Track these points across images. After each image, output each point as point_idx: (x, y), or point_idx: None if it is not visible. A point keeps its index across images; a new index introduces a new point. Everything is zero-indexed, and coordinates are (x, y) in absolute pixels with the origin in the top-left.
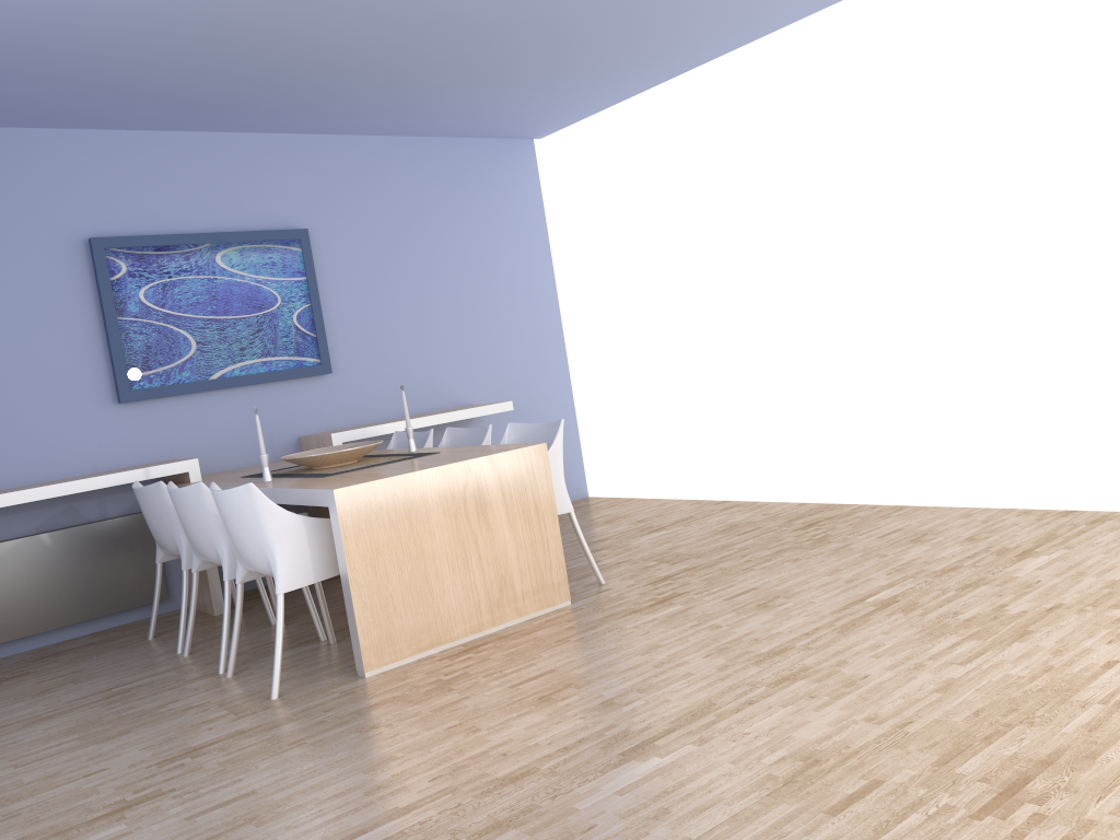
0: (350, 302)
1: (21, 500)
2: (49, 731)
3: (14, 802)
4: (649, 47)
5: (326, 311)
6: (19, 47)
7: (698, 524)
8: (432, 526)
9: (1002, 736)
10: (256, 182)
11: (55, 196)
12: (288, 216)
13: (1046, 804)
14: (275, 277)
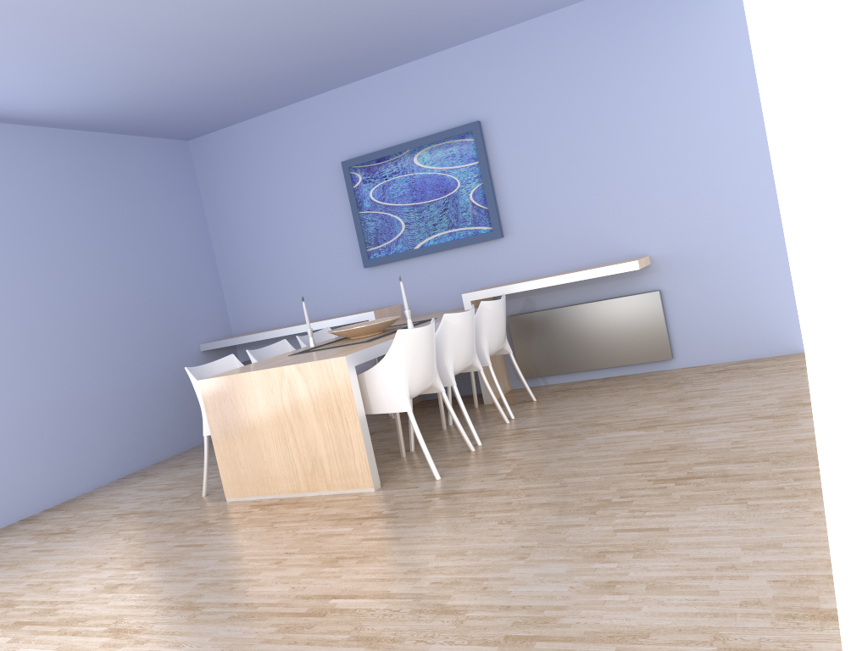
0: (522, 174)
1: (288, 333)
2: (187, 474)
3: (89, 510)
4: None
5: (502, 185)
6: (194, 86)
7: (677, 433)
8: (260, 412)
9: None
10: (444, 91)
11: (327, 137)
12: (469, 112)
13: None
14: (454, 166)
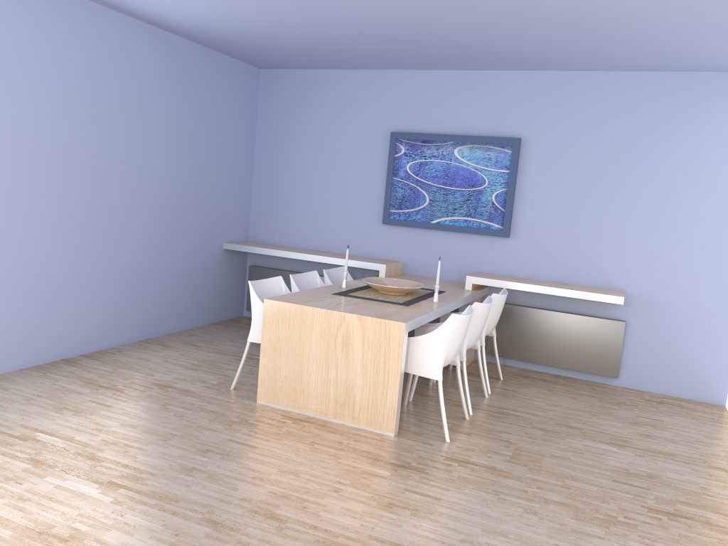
0: (541, 192)
1: (305, 258)
2: (204, 357)
3: (126, 369)
4: None
5: (521, 195)
6: (303, 38)
7: (646, 460)
8: (312, 342)
9: None
10: (498, 103)
11: (384, 107)
12: (513, 127)
13: None
14: (487, 167)
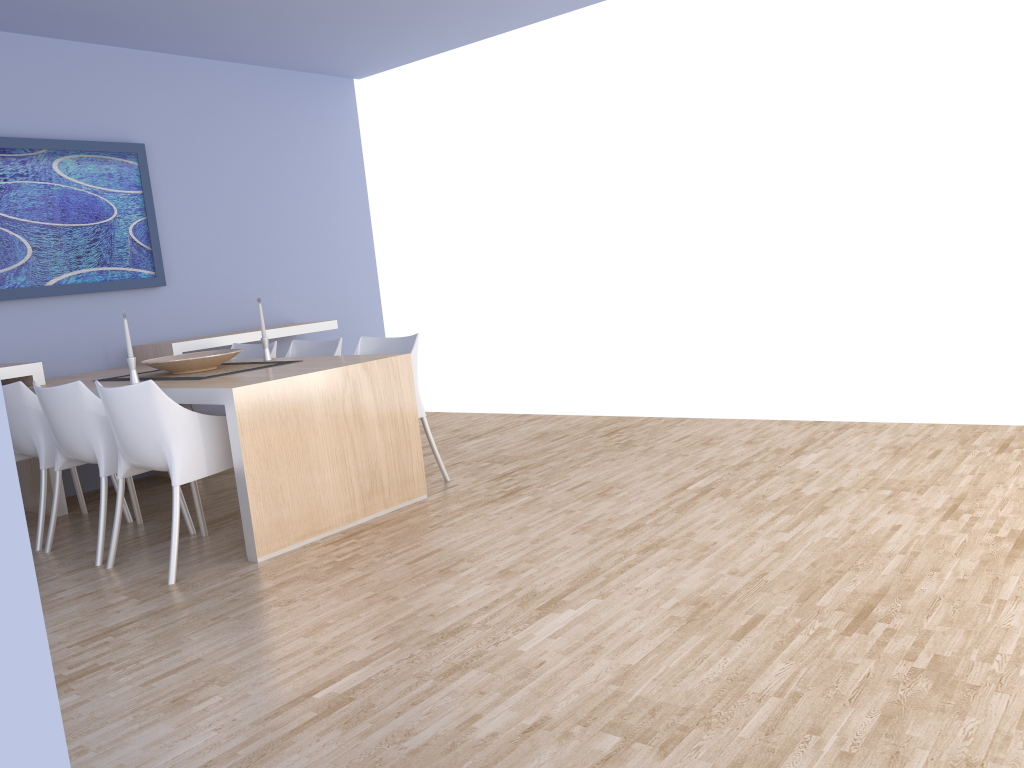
0: (183, 218)
1: None
2: None
3: None
4: (484, 6)
5: (160, 225)
6: None
7: (511, 433)
8: (316, 425)
9: (839, 579)
10: (93, 92)
11: None
12: (124, 129)
13: (892, 622)
14: (111, 188)
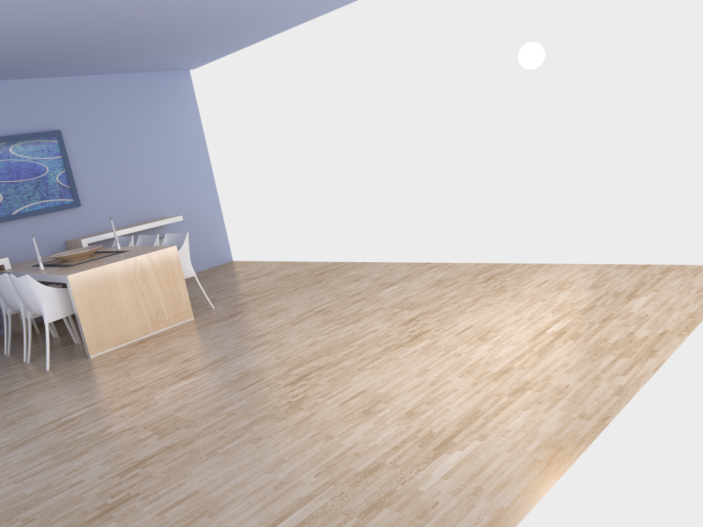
0: (89, 167)
1: None
2: None
3: None
4: (232, 35)
5: (75, 173)
6: None
7: (273, 275)
8: (119, 288)
9: (315, 360)
10: (28, 106)
11: None
12: (49, 123)
13: (309, 380)
14: (44, 157)
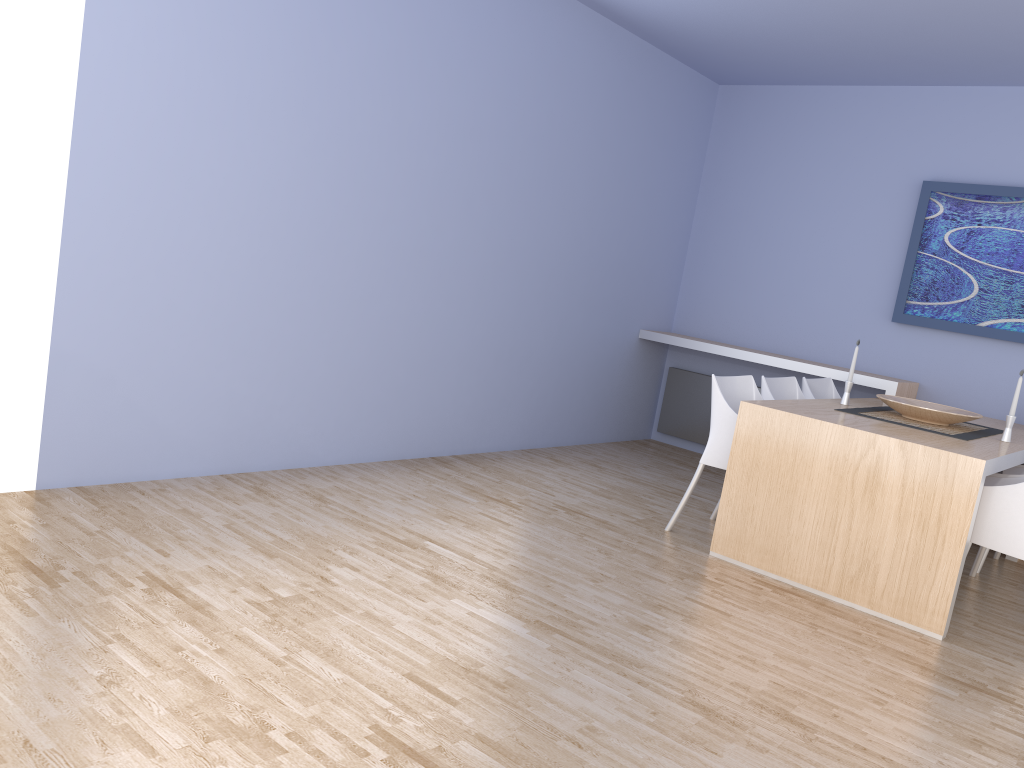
0: None
1: (764, 362)
2: (615, 483)
3: (515, 482)
4: None
5: None
6: (816, 29)
7: None
8: (813, 474)
9: None
10: None
11: (914, 143)
12: None
13: (382, 763)
14: None
